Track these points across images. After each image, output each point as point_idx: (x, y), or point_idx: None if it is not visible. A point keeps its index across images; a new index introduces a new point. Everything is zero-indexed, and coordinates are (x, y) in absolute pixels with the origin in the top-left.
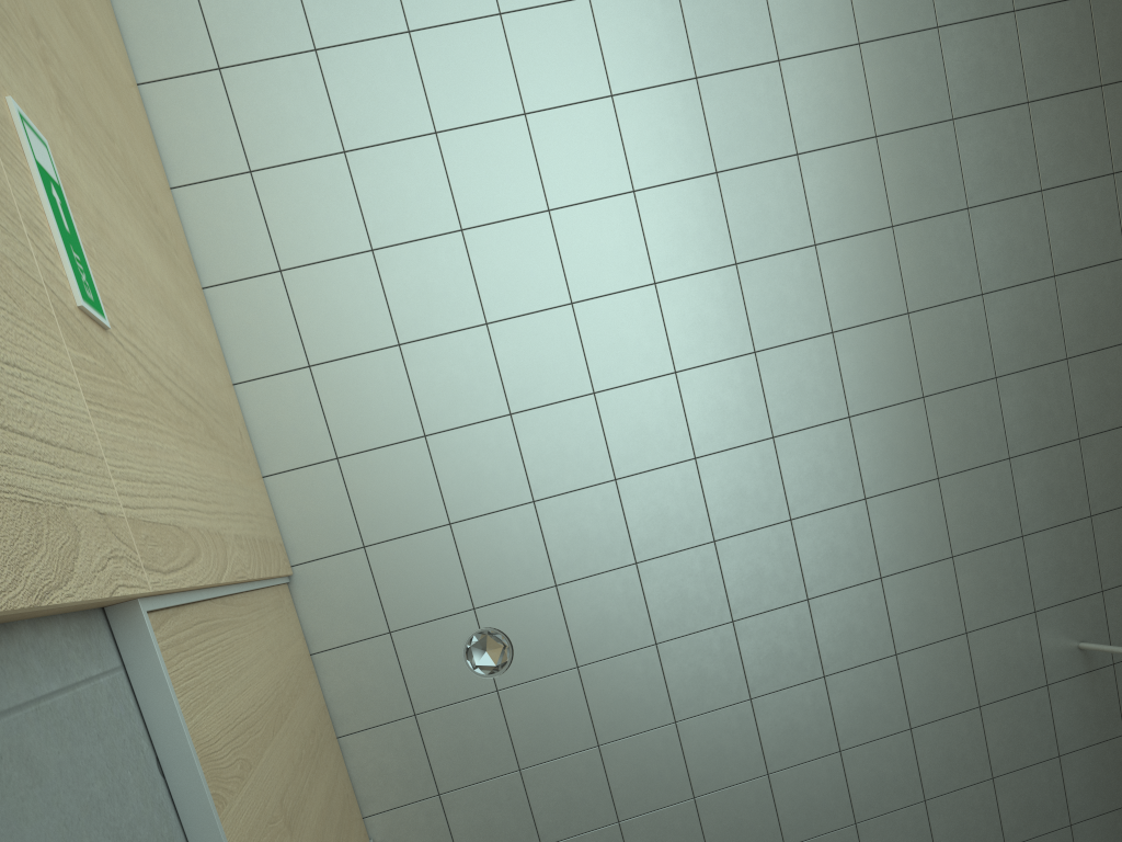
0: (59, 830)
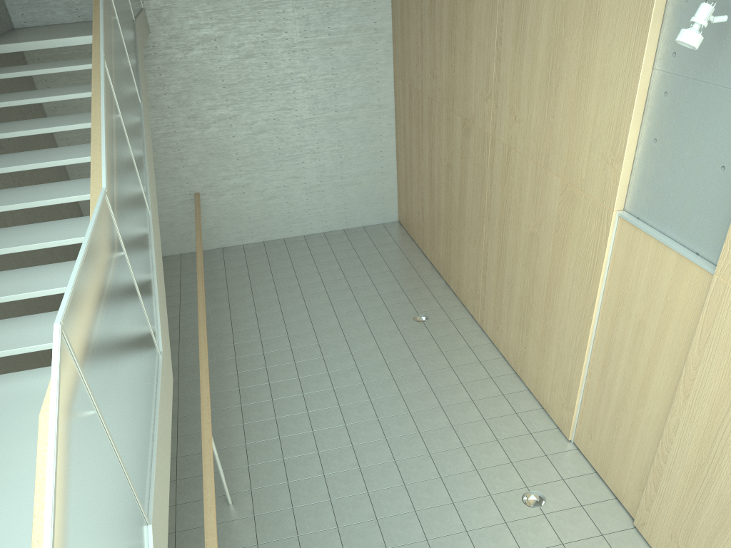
0: (722, 181)
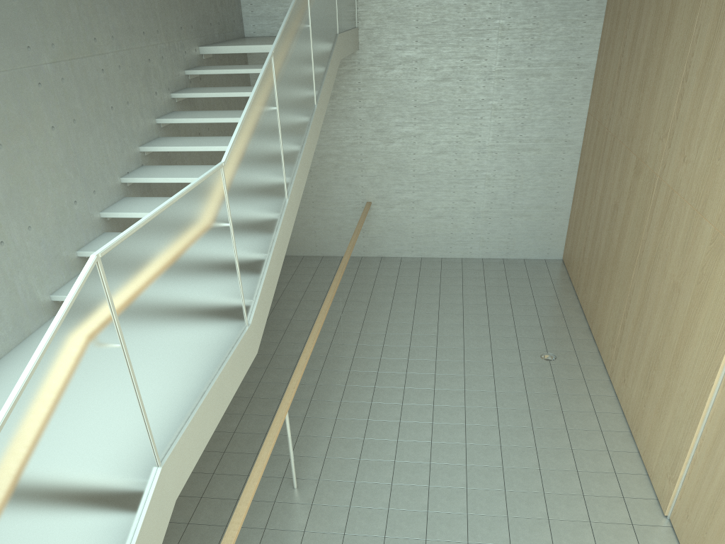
0: None
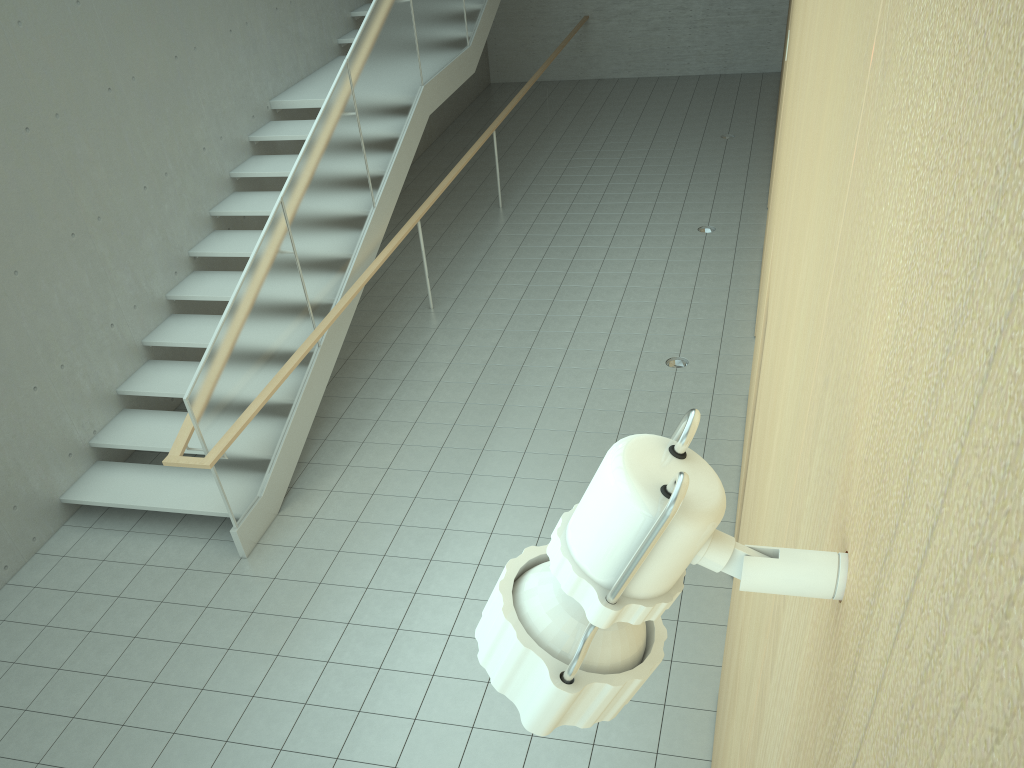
0: None
